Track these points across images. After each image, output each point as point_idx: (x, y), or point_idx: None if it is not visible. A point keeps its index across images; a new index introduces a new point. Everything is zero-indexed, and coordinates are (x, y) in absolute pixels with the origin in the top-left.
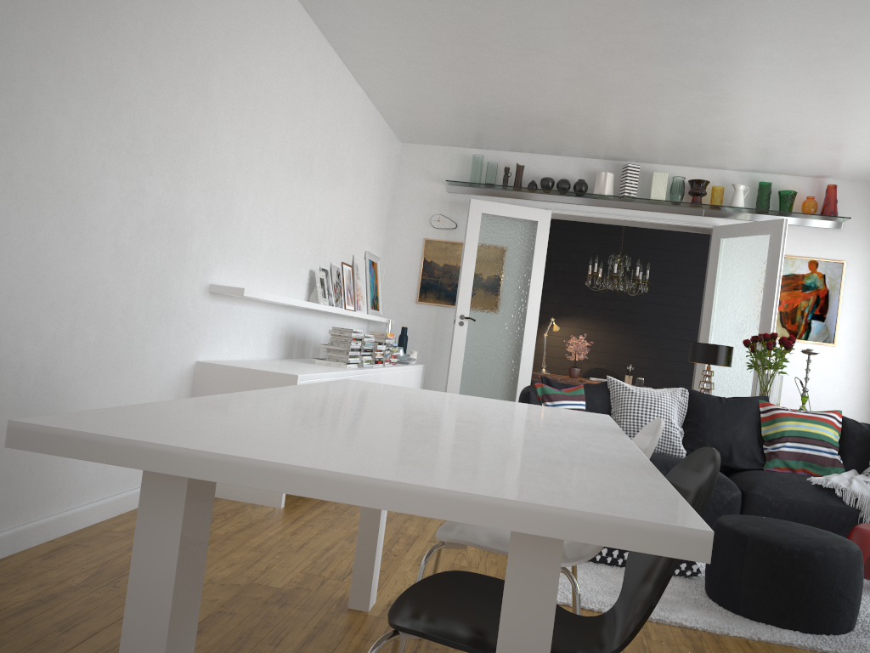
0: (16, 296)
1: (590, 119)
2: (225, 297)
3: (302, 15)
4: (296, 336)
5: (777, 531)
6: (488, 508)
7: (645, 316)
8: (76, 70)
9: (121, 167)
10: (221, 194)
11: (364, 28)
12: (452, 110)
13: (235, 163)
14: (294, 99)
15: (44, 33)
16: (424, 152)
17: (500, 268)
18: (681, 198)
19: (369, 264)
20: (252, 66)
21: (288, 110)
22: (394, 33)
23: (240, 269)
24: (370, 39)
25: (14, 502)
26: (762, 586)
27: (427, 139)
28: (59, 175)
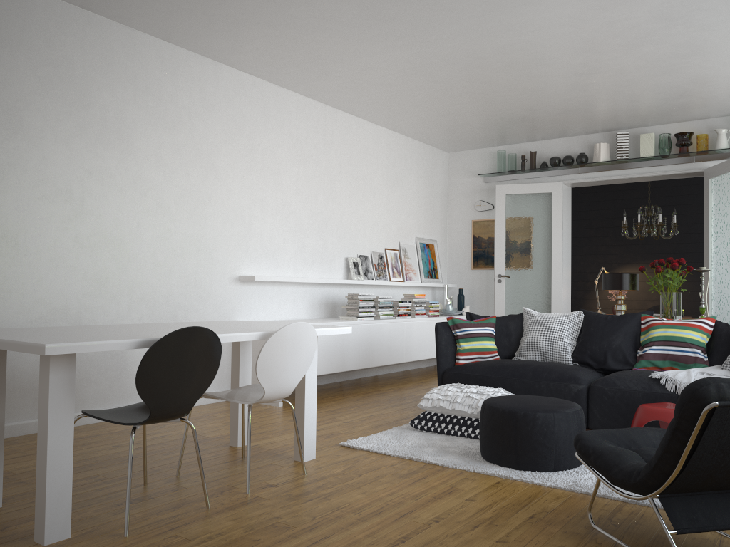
0: (89, 294)
1: (549, 109)
2: (255, 282)
3: (300, 100)
4: (338, 302)
5: (512, 401)
6: (7, 343)
7: (700, 255)
8: (111, 180)
9: (152, 221)
10: (239, 222)
11: (343, 96)
12: (452, 126)
13: (250, 202)
14: (303, 152)
15: (88, 168)
16: (465, 156)
17: (526, 234)
18: (668, 151)
19: (421, 246)
20: (255, 143)
21: (298, 160)
22: (362, 94)
23: (267, 265)
24: (354, 100)
25: (102, 395)
26: (489, 437)
27: (461, 146)
28: (108, 232)
